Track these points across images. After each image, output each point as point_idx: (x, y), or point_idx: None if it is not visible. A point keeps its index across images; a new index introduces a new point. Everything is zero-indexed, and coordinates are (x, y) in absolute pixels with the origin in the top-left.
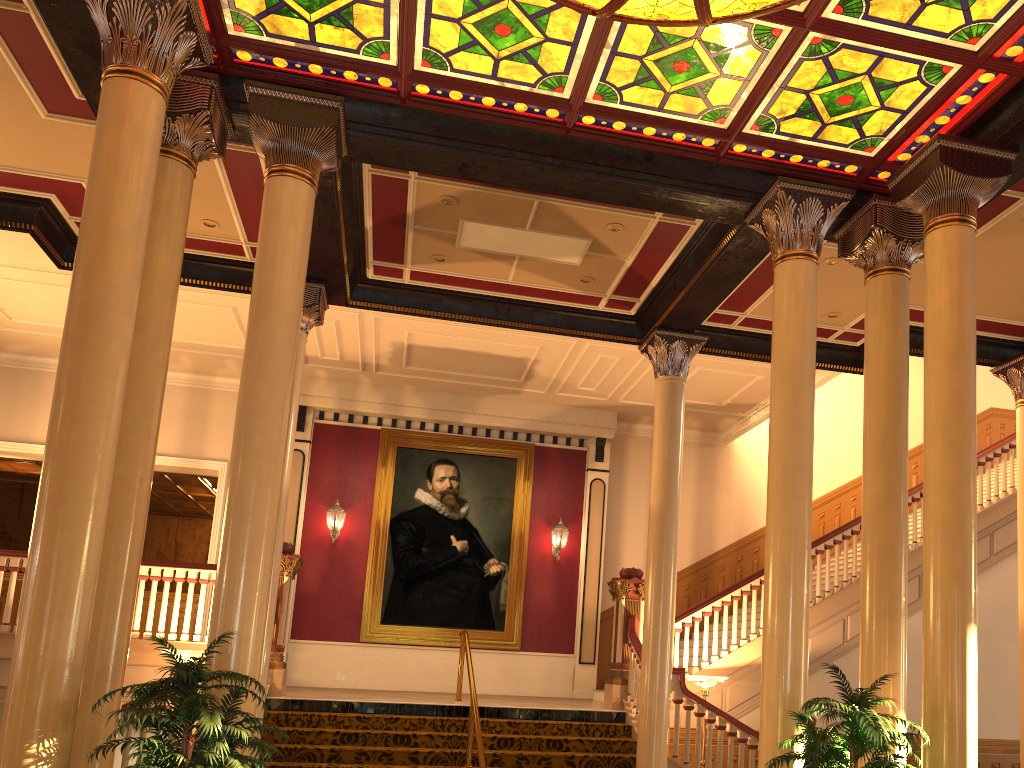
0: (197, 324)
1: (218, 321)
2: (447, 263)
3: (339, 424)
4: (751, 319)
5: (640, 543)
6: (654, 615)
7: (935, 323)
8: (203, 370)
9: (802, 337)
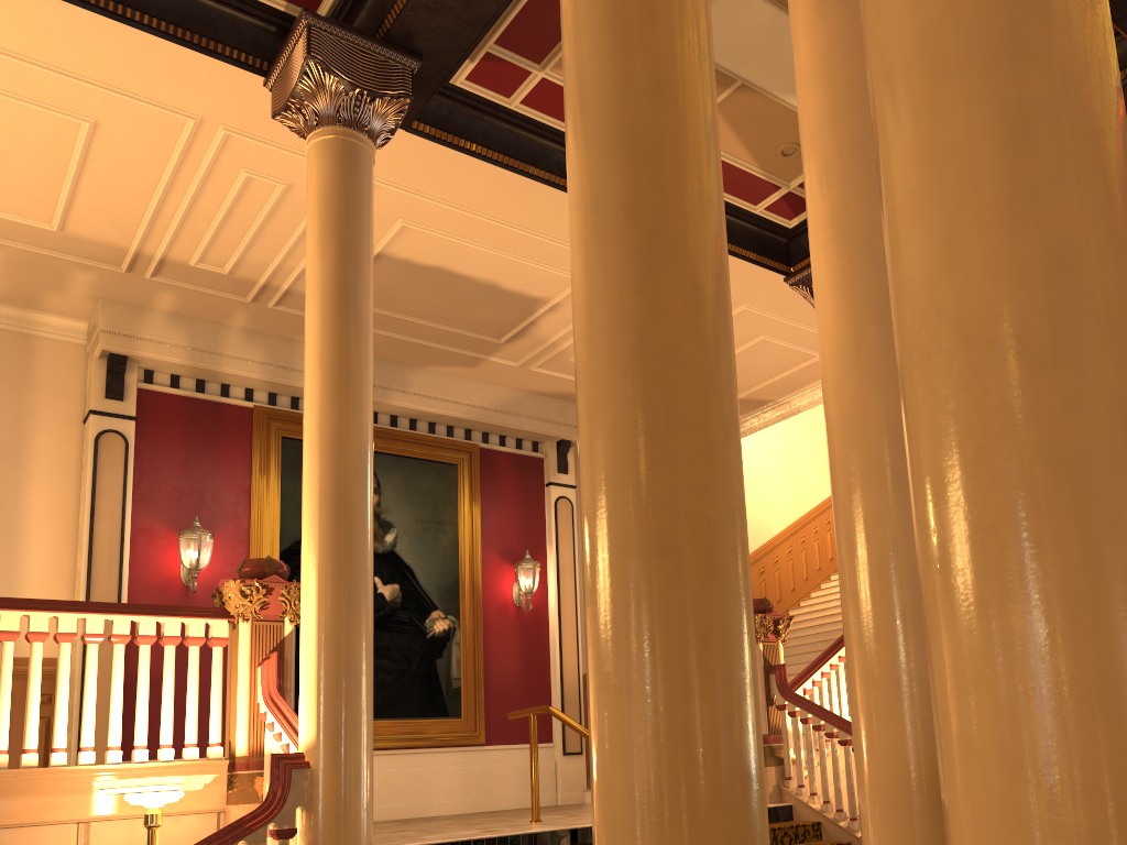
0: None
1: (33, 154)
2: None
3: (183, 394)
4: None
5: None
6: None
7: None
8: None
9: None
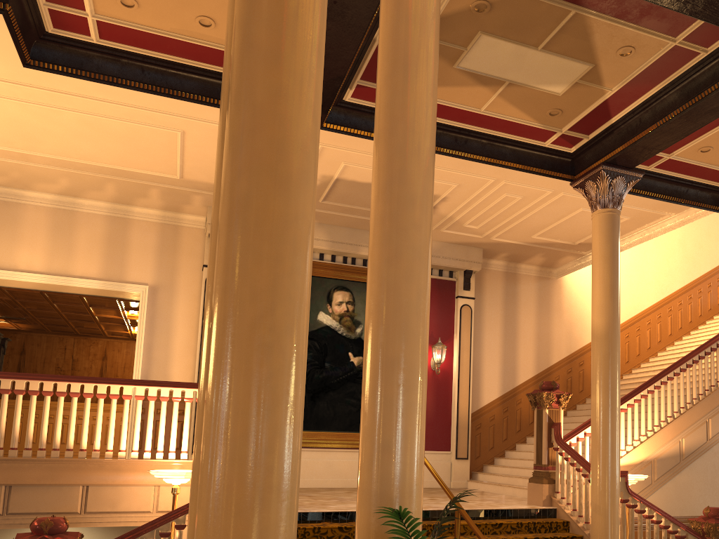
0: (137, 149)
1: (160, 147)
2: None
3: None
4: (670, 161)
5: (496, 358)
6: (606, 425)
7: None
8: (124, 200)
9: None
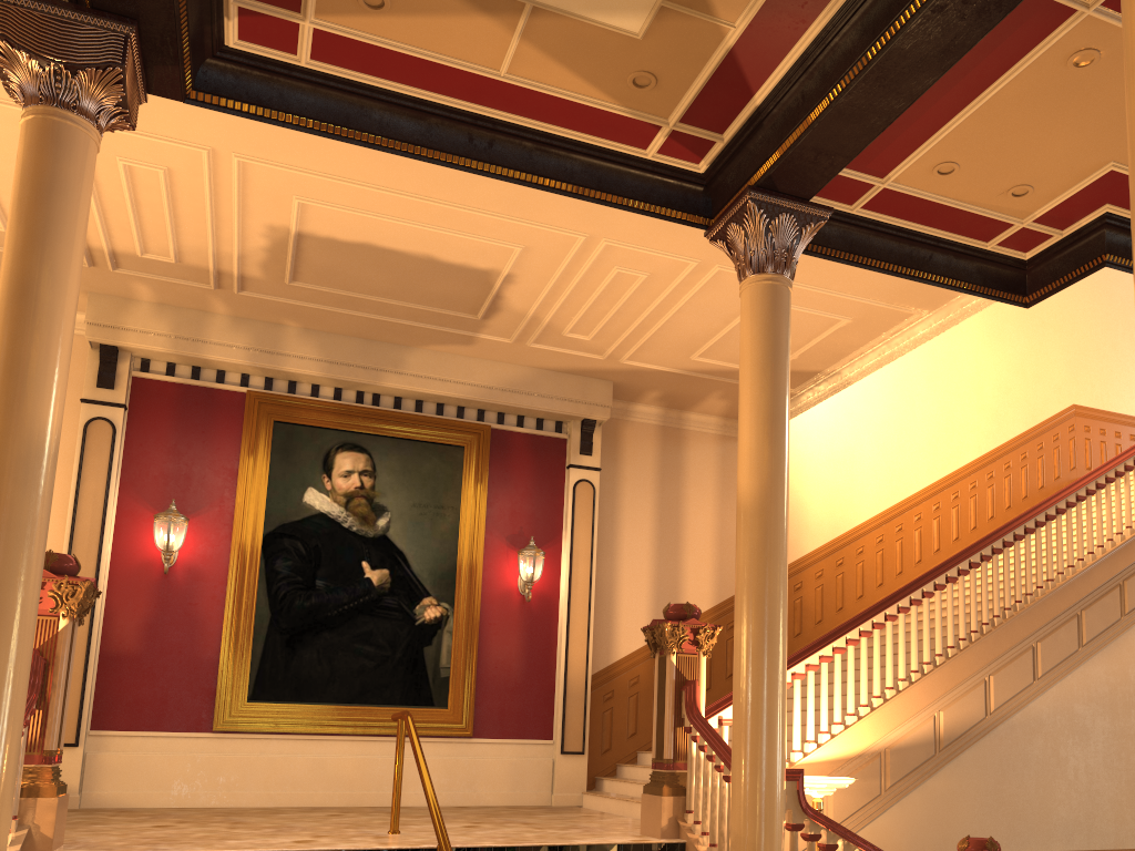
0: None
1: None
2: (388, 16)
3: (176, 381)
4: (888, 195)
5: (643, 576)
6: (757, 680)
7: None
8: None
9: None
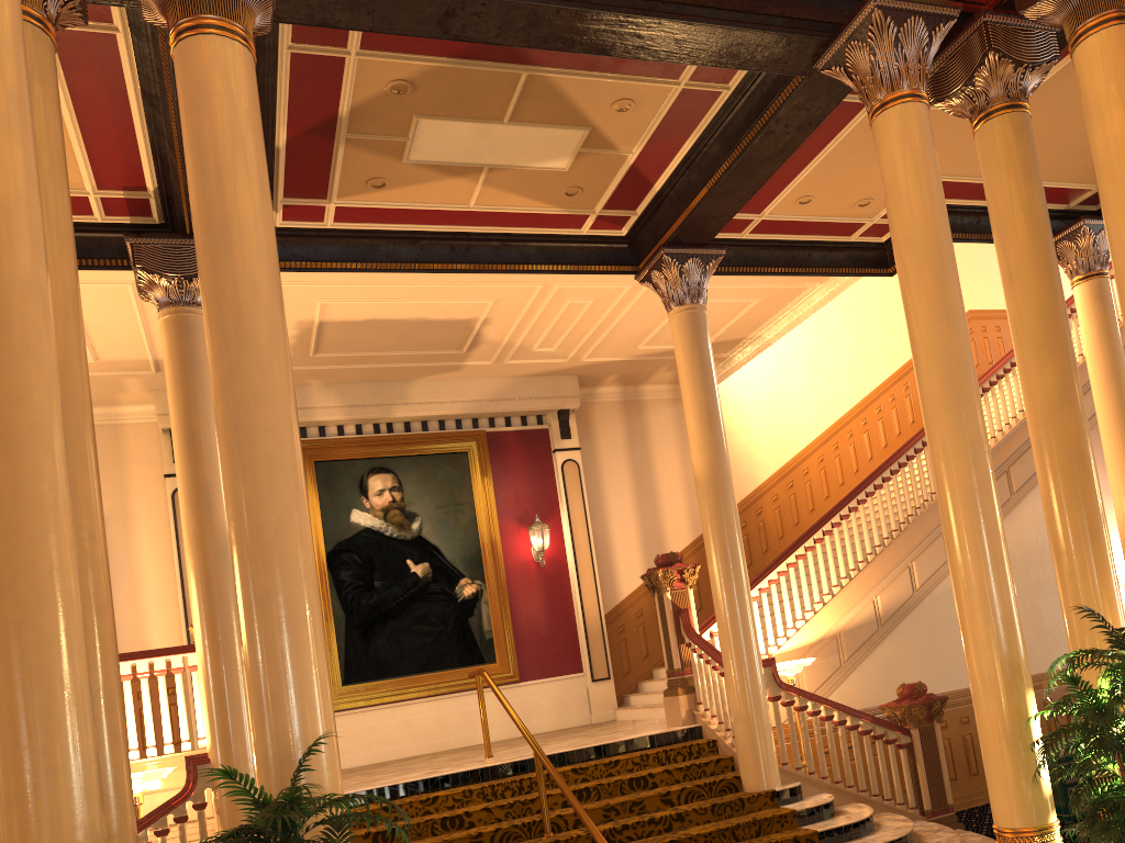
0: None
1: None
2: (388, 190)
3: None
4: (767, 222)
5: (630, 527)
6: (730, 601)
7: (1116, 155)
8: None
9: (934, 203)
